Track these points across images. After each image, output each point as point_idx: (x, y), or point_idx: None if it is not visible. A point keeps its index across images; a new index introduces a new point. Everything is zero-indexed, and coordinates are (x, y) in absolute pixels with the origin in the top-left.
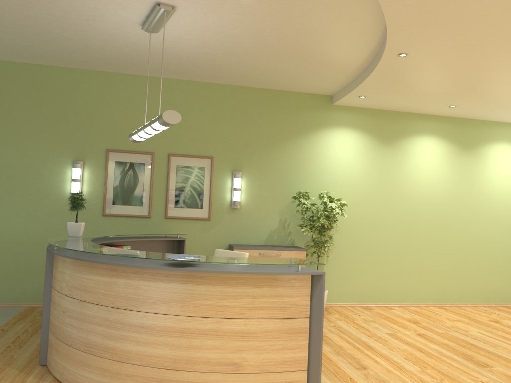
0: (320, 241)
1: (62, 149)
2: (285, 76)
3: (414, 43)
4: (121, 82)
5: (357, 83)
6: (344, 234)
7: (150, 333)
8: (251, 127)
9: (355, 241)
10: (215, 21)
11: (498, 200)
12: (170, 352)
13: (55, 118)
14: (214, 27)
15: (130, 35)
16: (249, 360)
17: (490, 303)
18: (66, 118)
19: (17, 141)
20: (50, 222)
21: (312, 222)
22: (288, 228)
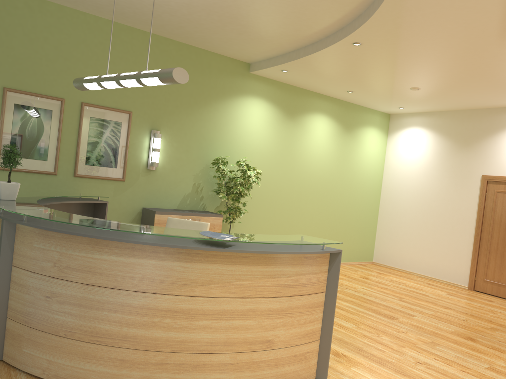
0: (233, 207)
1: None
2: (222, 37)
3: (376, 37)
4: (26, 6)
5: (288, 58)
6: (249, 201)
7: (185, 317)
8: (173, 85)
9: (257, 207)
10: None
11: (364, 176)
12: (207, 336)
13: None
14: None
15: None
16: (280, 336)
17: (350, 262)
18: None
19: None
20: None
21: (229, 188)
22: (200, 193)
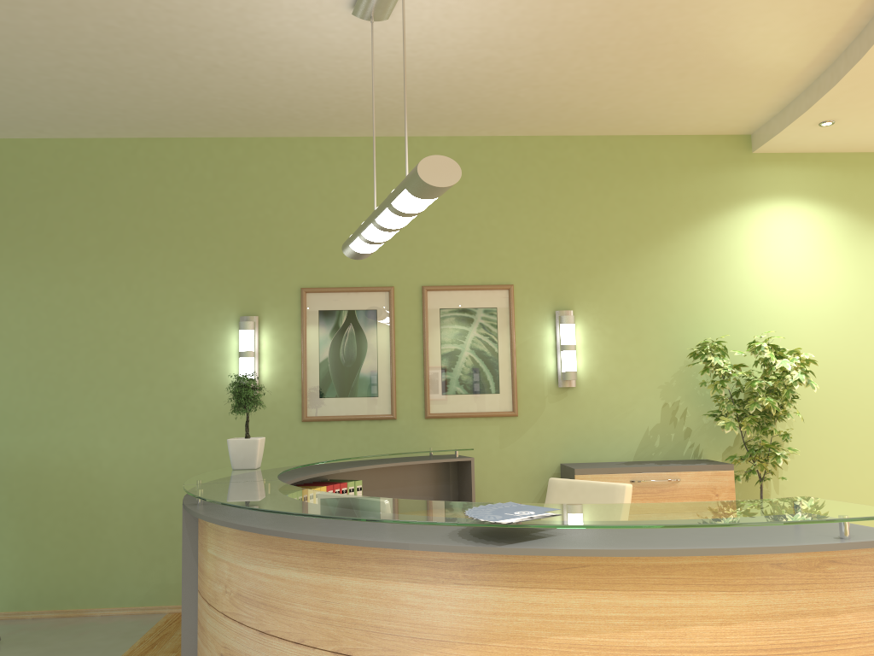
0: (761, 446)
1: (217, 296)
2: (653, 97)
3: None
4: (320, 155)
5: (818, 89)
6: (809, 427)
7: None
8: (585, 218)
9: (834, 441)
10: None
11: None
12: None
13: (201, 238)
14: None
15: (332, 38)
16: None
17: None
18: (221, 235)
19: (135, 288)
20: (203, 440)
21: (740, 404)
22: (683, 422)
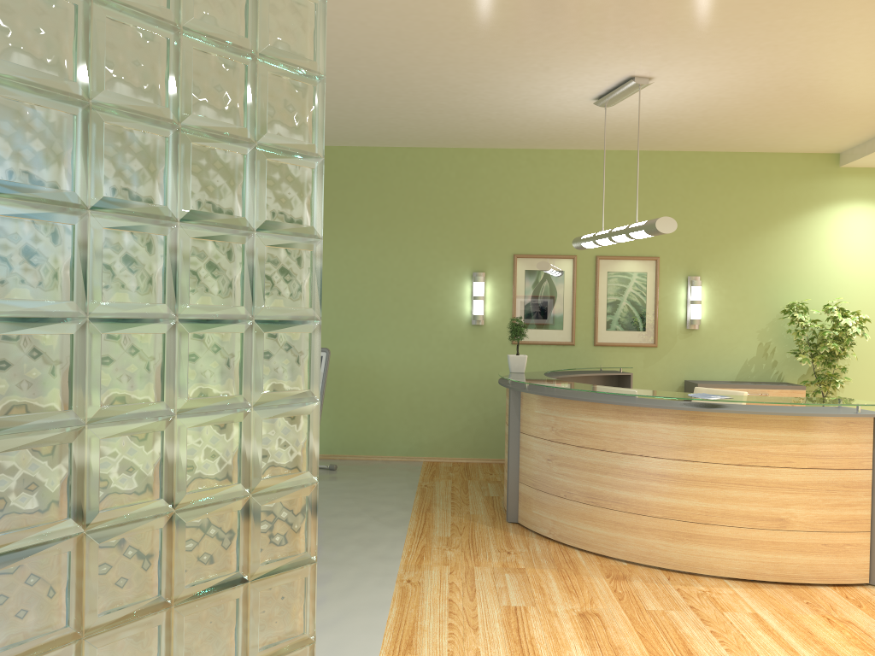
0: (825, 375)
1: (457, 258)
2: (771, 135)
3: None
4: (529, 161)
5: None
6: (861, 364)
7: (674, 482)
8: (713, 211)
9: None
10: (699, 87)
11: None
12: (701, 504)
13: (447, 218)
14: (694, 92)
15: (571, 110)
16: (798, 516)
17: None
18: (460, 216)
19: (403, 251)
20: (446, 353)
21: (813, 347)
22: (772, 356)
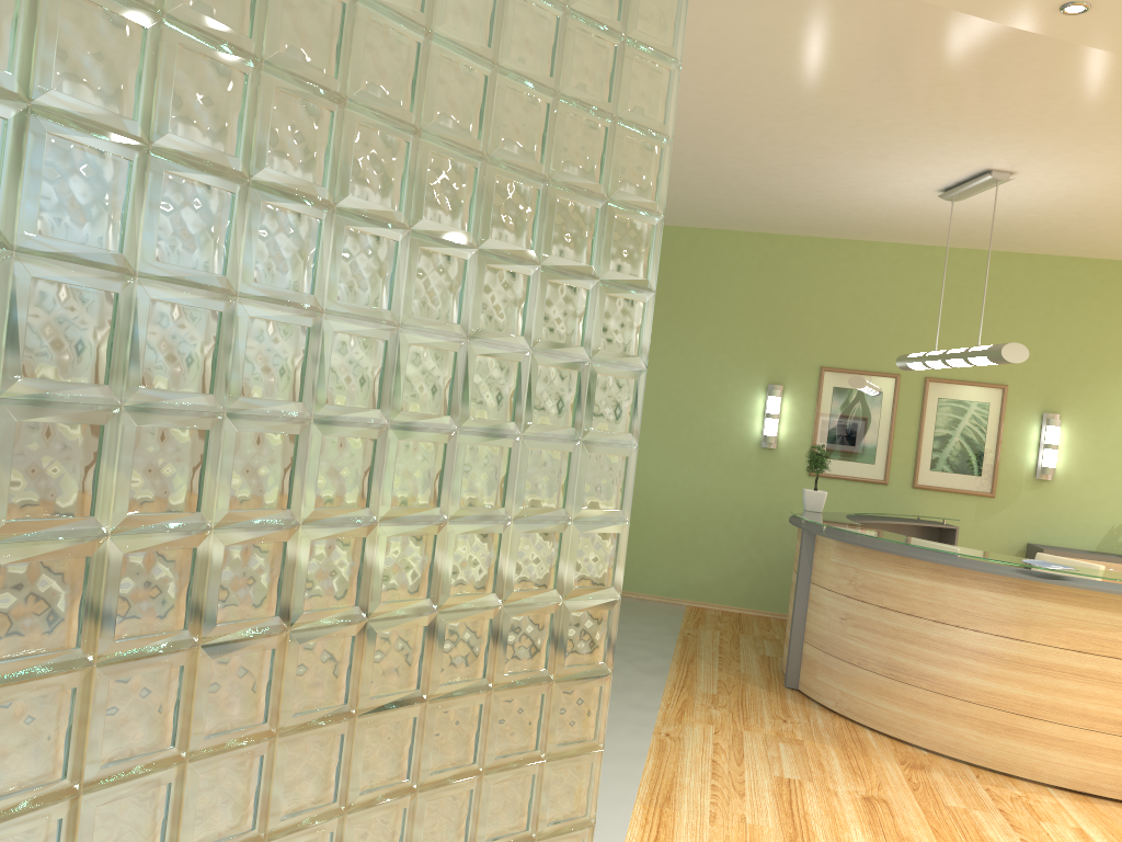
0: None
1: (750, 365)
2: None
3: None
4: (850, 255)
5: None
6: None
7: (995, 663)
8: (1085, 333)
9: None
10: (1074, 185)
11: None
12: (1026, 693)
13: (743, 316)
14: (1068, 191)
15: (910, 200)
16: None
17: None
18: (759, 315)
19: (686, 351)
20: (727, 478)
21: None
22: None
